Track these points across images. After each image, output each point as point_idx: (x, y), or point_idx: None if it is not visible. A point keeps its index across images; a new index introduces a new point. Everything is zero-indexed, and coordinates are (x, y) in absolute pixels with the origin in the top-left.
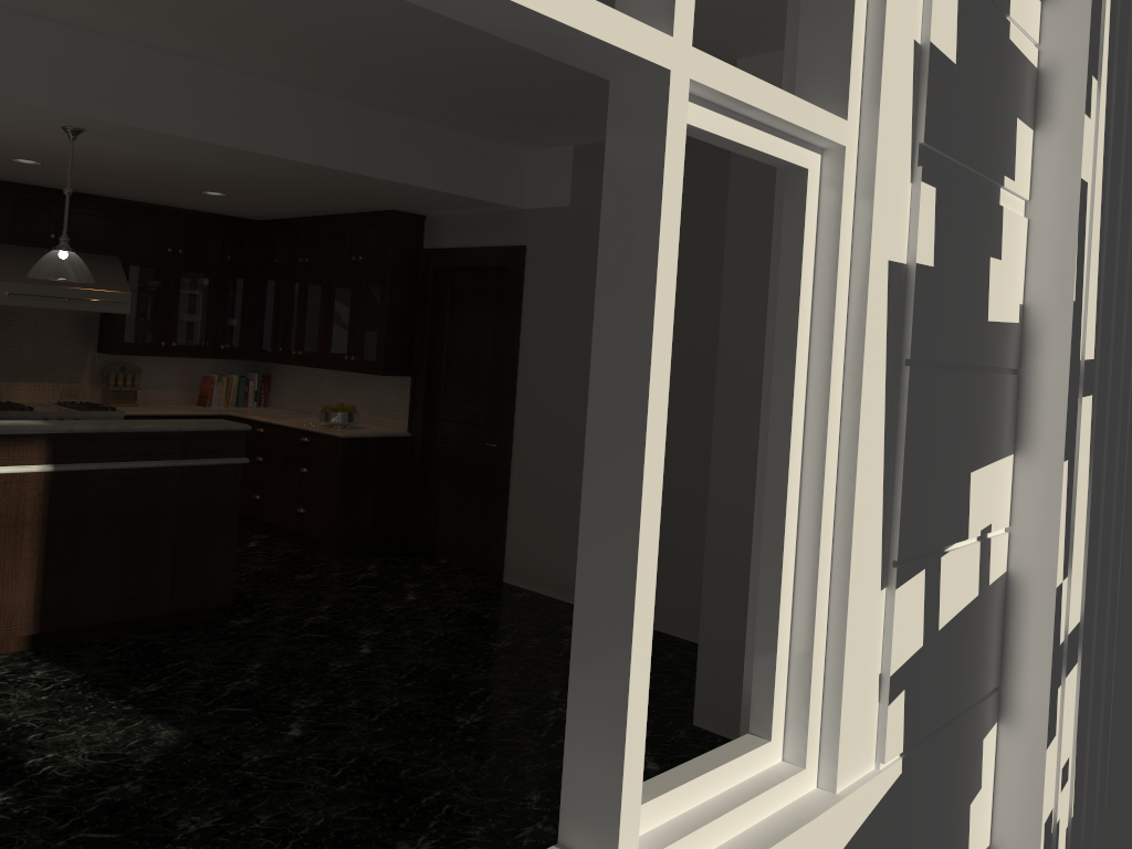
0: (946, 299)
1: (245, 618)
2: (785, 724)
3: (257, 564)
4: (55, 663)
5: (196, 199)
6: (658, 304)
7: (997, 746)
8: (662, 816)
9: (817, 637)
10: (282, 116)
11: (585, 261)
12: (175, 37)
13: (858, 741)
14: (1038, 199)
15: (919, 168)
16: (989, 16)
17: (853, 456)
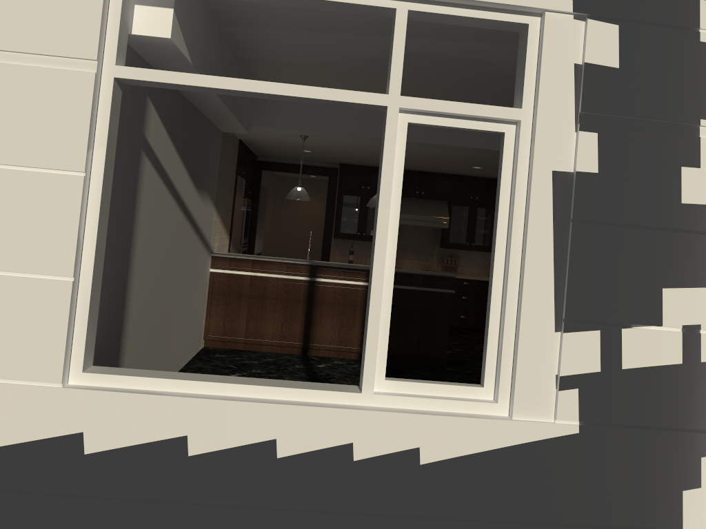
0: (617, 189)
1: (453, 368)
2: (495, 383)
3: None
4: None
5: (475, 171)
6: (382, 189)
7: None
8: (403, 390)
9: (505, 344)
10: None
11: None
12: None
13: (534, 401)
14: None
15: (578, 124)
16: (666, 34)
17: (524, 261)
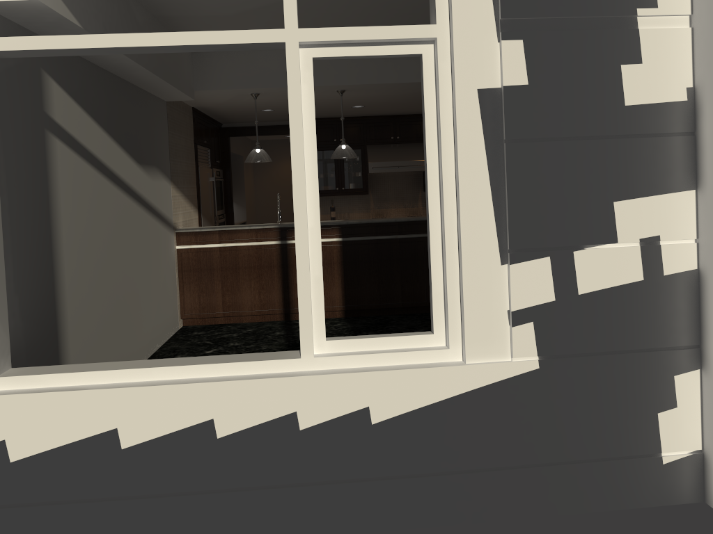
0: (551, 100)
1: None
2: (446, 328)
3: None
4: (347, 322)
5: None
6: (292, 136)
7: (702, 385)
8: (347, 348)
9: (450, 285)
10: None
11: None
12: None
13: (487, 341)
14: (696, 12)
15: (500, 33)
16: None
17: (458, 193)
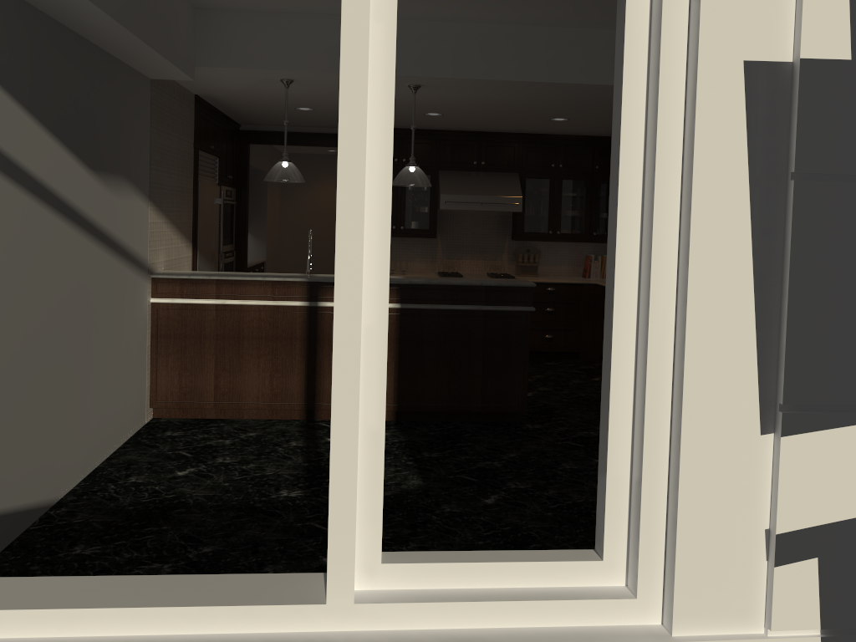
0: None
1: (538, 424)
2: (628, 550)
3: (585, 392)
4: (399, 430)
5: (556, 126)
6: (343, 129)
7: None
8: (423, 582)
9: (649, 467)
10: (548, 51)
11: None
12: (449, 9)
13: (719, 592)
14: None
15: None
16: None
17: (686, 279)
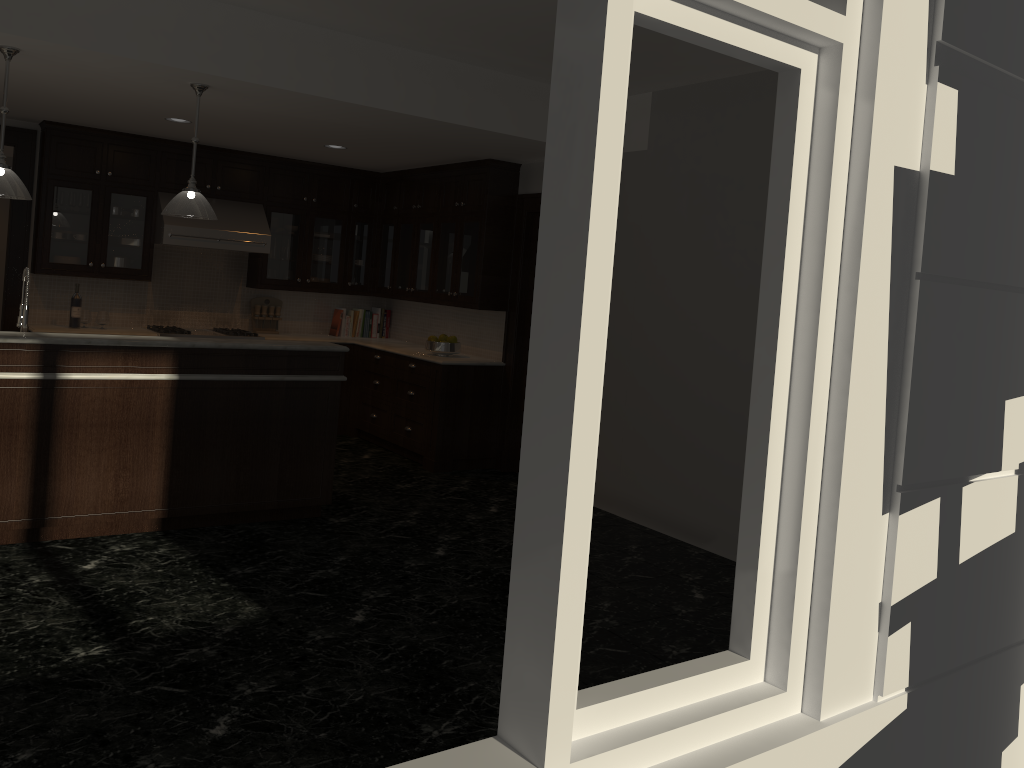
0: (972, 211)
1: (343, 517)
2: (768, 644)
3: (365, 473)
4: (177, 543)
5: (323, 153)
6: (595, 196)
7: None
8: (612, 721)
9: (802, 557)
10: (377, 70)
11: (660, 202)
12: None
13: (850, 669)
14: None
15: (935, 68)
16: None
17: (847, 370)
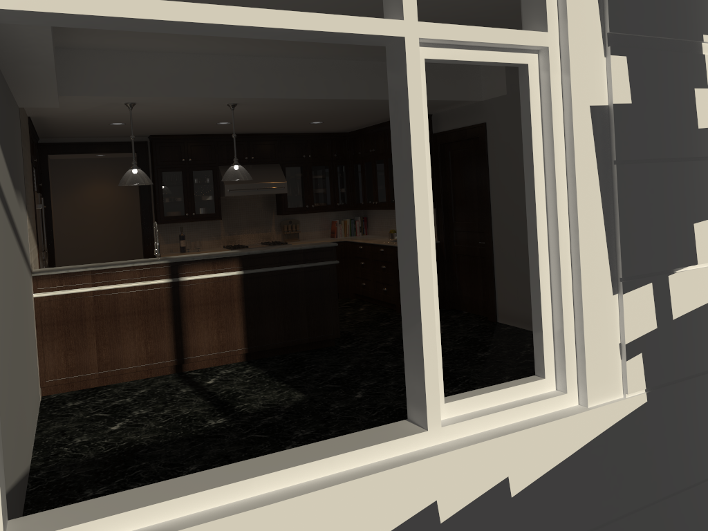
0: (649, 120)
1: (348, 345)
2: (555, 370)
3: (361, 319)
4: (255, 366)
5: (310, 127)
6: (413, 153)
7: None
8: (465, 409)
9: (566, 321)
10: (331, 77)
11: (519, 126)
12: (267, 49)
13: (604, 380)
14: None
15: (608, 48)
16: None
17: (576, 219)
